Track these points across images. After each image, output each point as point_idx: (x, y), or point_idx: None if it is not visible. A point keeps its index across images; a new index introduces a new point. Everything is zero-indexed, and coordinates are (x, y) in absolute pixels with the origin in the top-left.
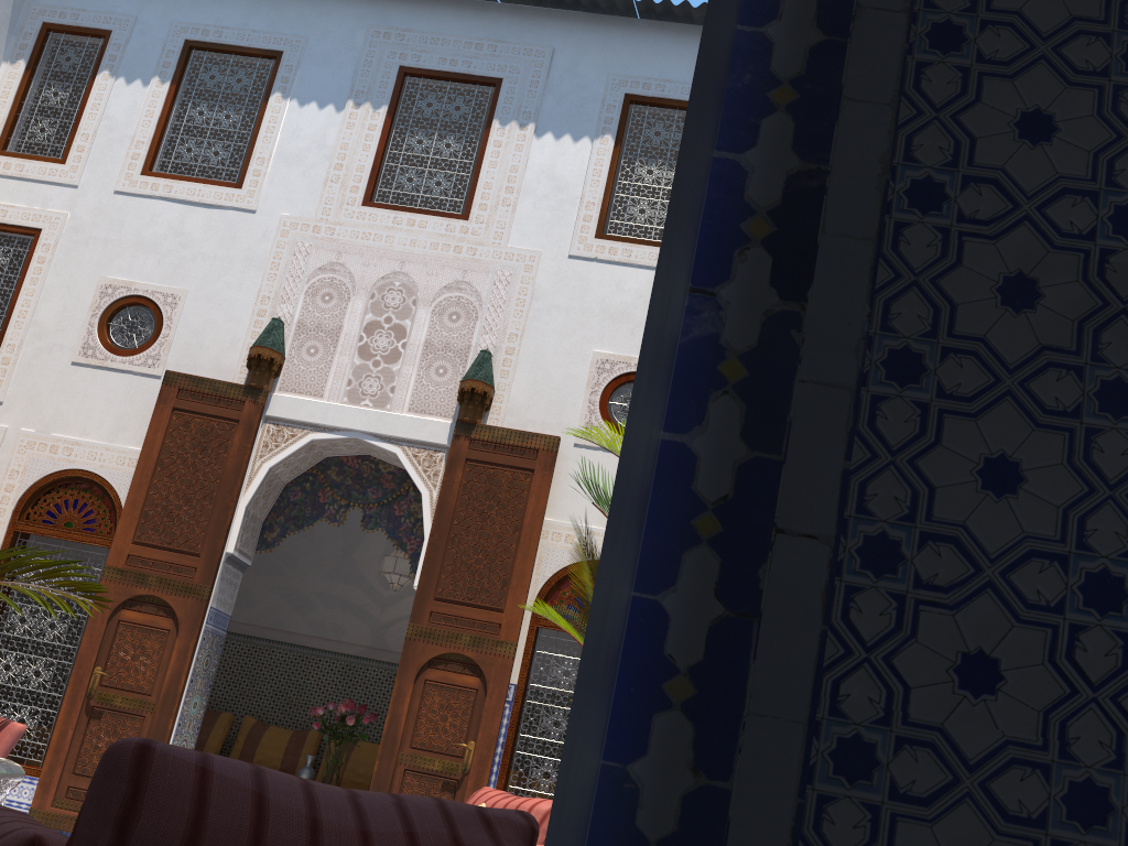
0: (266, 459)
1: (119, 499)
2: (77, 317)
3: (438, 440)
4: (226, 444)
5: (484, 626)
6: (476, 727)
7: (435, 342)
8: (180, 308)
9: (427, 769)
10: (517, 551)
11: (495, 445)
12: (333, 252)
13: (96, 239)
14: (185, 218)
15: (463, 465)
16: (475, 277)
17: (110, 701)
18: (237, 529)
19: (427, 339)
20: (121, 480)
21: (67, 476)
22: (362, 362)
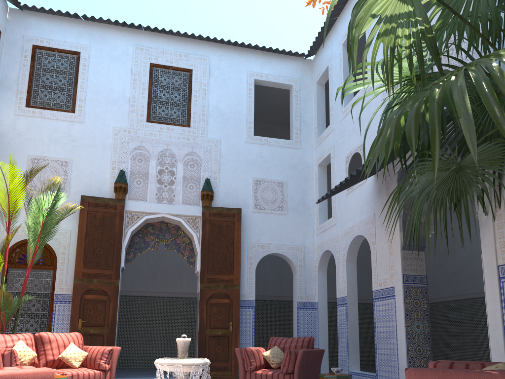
0: None
1: None
2: None
3: None
4: None
5: None
6: None
7: None
8: None
9: None
10: None
11: None
12: None
13: None
14: None
15: None
16: None
17: None
18: None
19: None
20: None
21: None
22: None
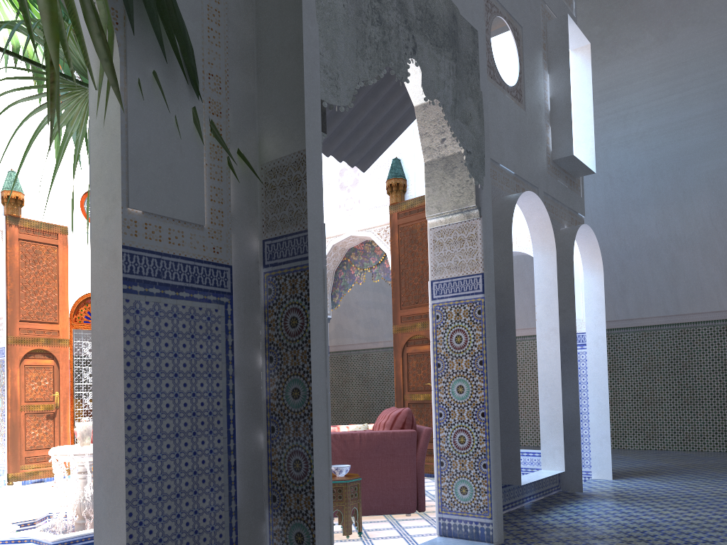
0: None
1: None
2: None
3: None
4: None
5: (50, 332)
6: (57, 385)
7: None
8: None
9: (37, 411)
10: (58, 290)
11: (33, 231)
12: None
13: None
14: None
15: (18, 242)
16: None
17: None
18: None
19: None
20: None
21: None
22: None
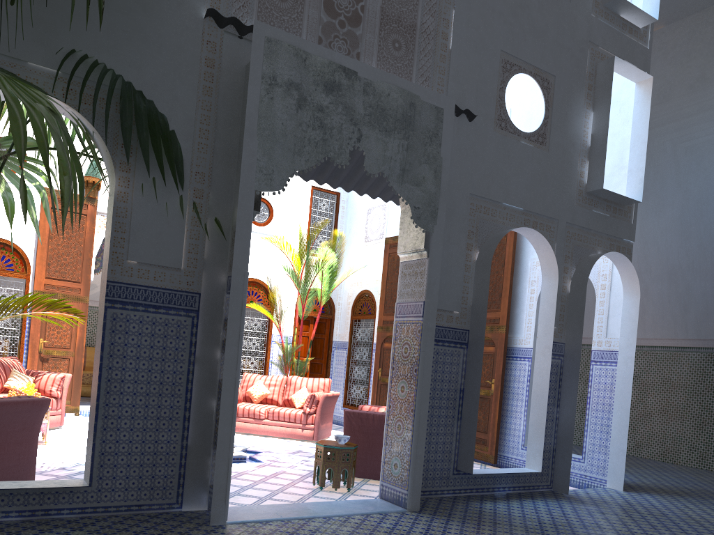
0: (101, 233)
1: (25, 254)
2: None
3: None
4: (82, 227)
5: None
6: None
7: None
8: None
9: None
10: None
11: None
12: None
13: None
14: None
15: None
16: None
17: (51, 353)
18: (93, 268)
19: None
20: (24, 244)
21: None
22: None
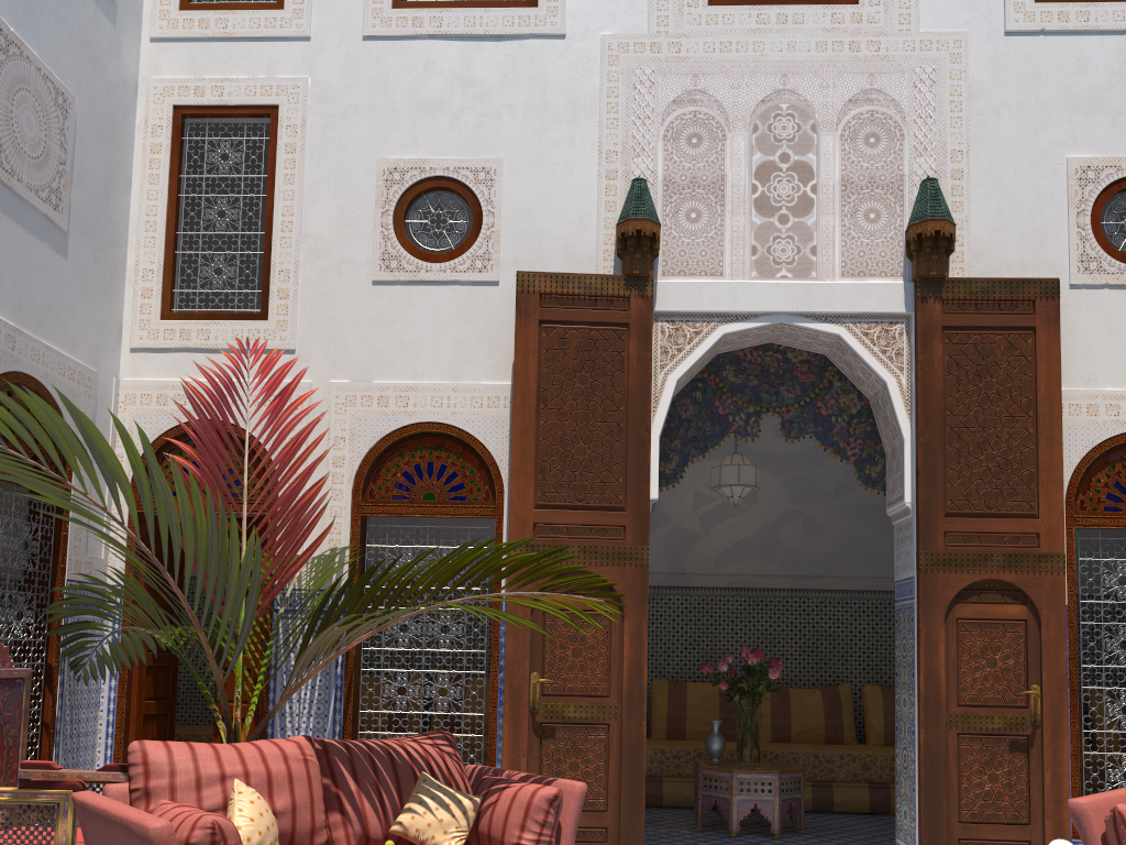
0: (669, 370)
1: (489, 453)
2: (362, 220)
3: (892, 308)
4: (619, 358)
5: (1016, 539)
6: (1035, 667)
7: (855, 177)
8: (499, 186)
9: (986, 729)
10: (1035, 436)
11: (975, 303)
12: (686, 77)
13: (356, 108)
14: (471, 60)
15: (940, 336)
16: (886, 81)
17: (560, 712)
18: (656, 467)
19: (843, 176)
20: (485, 428)
21: (410, 434)
22: (764, 221)
